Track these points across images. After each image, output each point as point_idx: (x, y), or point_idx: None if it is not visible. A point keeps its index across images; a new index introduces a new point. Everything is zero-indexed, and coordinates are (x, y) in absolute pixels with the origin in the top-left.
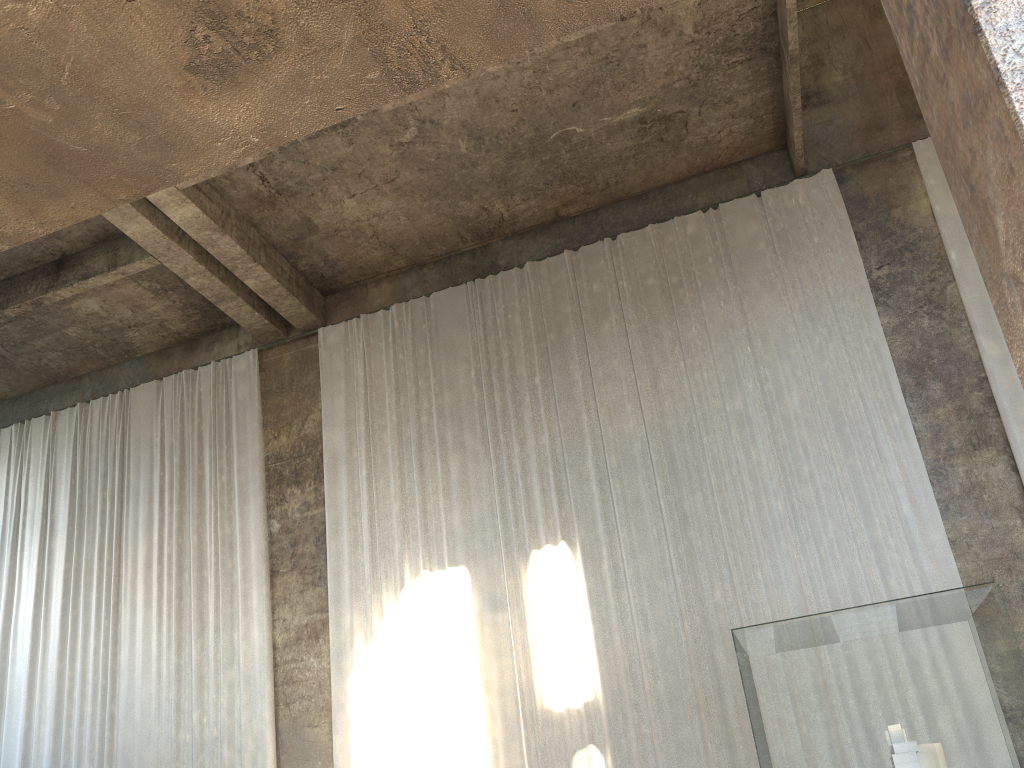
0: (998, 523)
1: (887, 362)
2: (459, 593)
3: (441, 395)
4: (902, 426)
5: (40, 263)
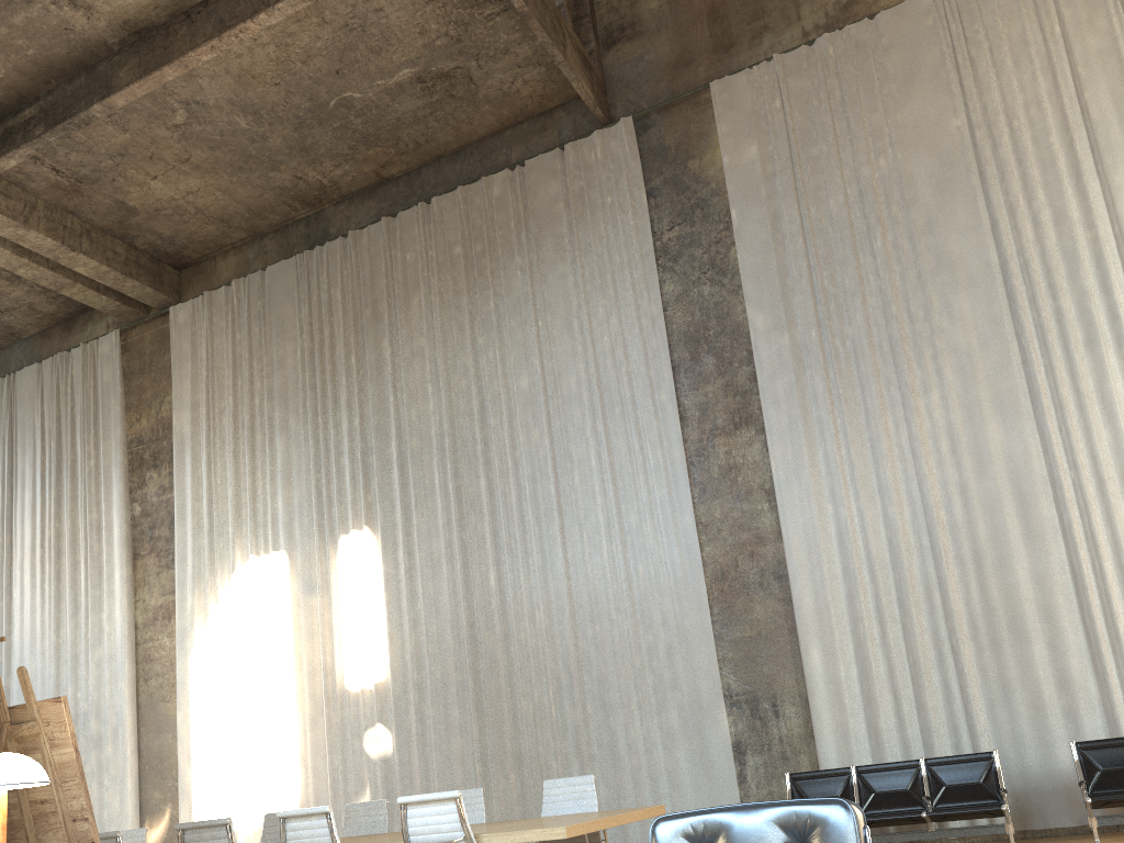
0: (748, 507)
1: (662, 336)
2: (280, 577)
3: (272, 376)
4: (668, 406)
5: None
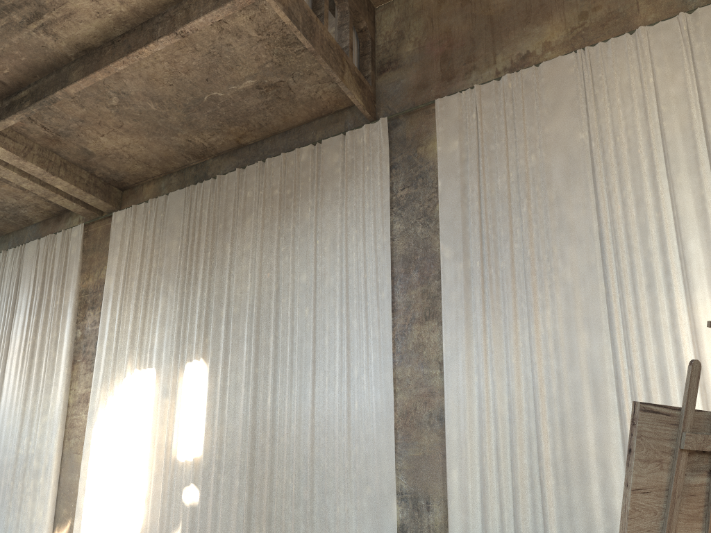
0: (427, 371)
1: (388, 257)
2: (150, 384)
3: (162, 260)
4: (386, 301)
5: None
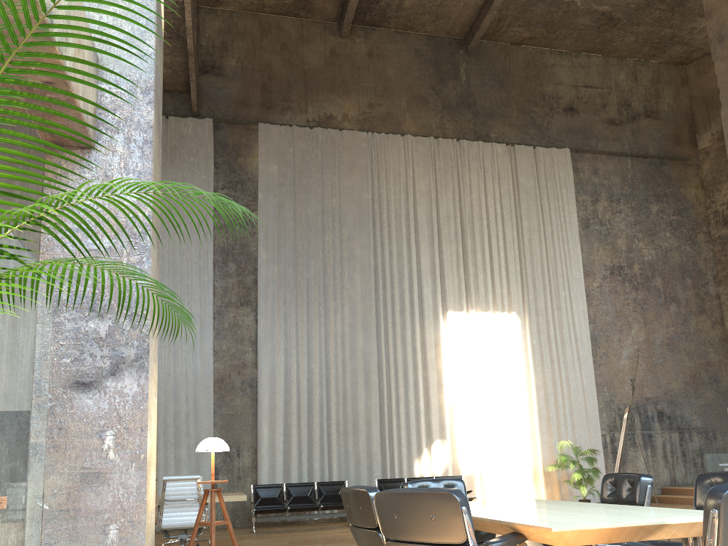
0: (241, 347)
1: (210, 245)
2: None
3: None
4: (208, 283)
5: None
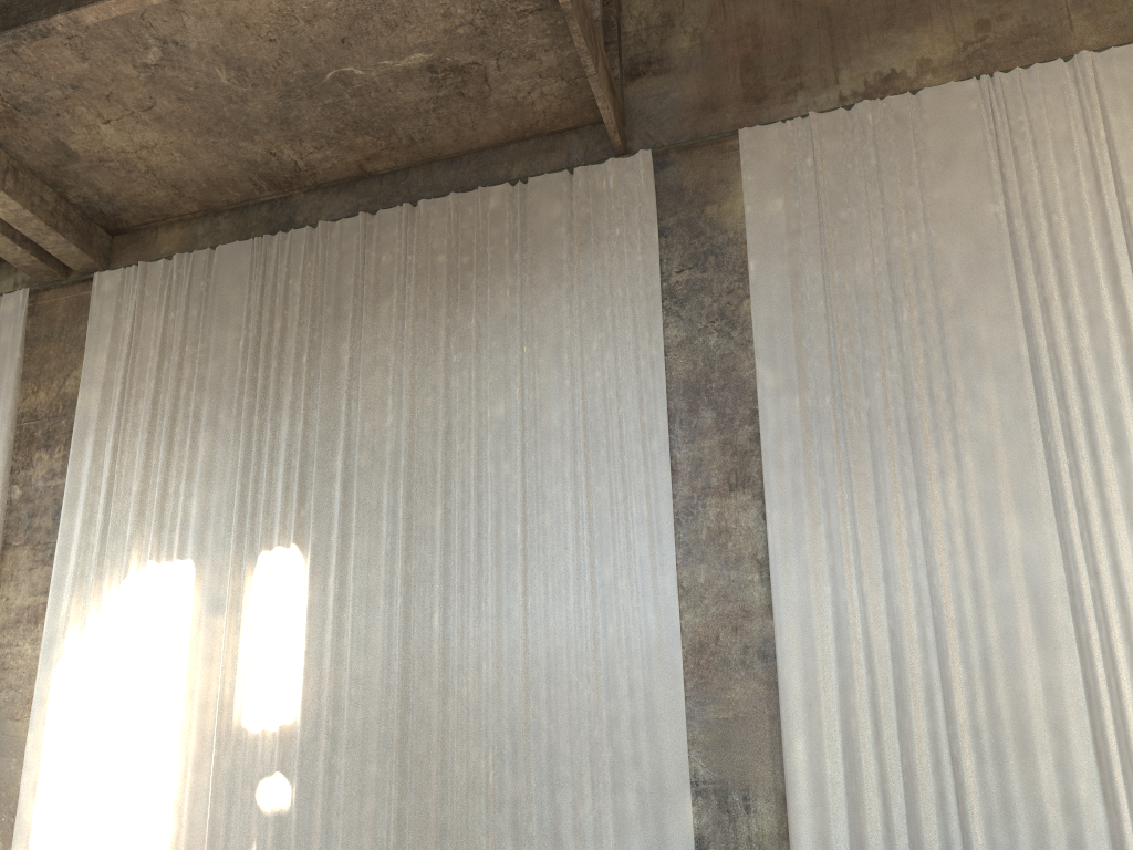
0: (736, 576)
1: (660, 381)
2: (181, 590)
3: (205, 364)
4: (659, 455)
5: None
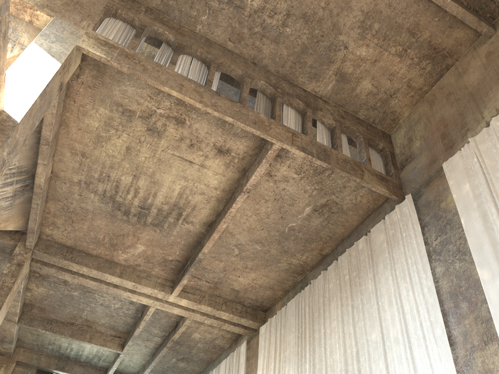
0: None
1: (434, 296)
2: None
3: (286, 351)
4: (442, 336)
5: (173, 326)
